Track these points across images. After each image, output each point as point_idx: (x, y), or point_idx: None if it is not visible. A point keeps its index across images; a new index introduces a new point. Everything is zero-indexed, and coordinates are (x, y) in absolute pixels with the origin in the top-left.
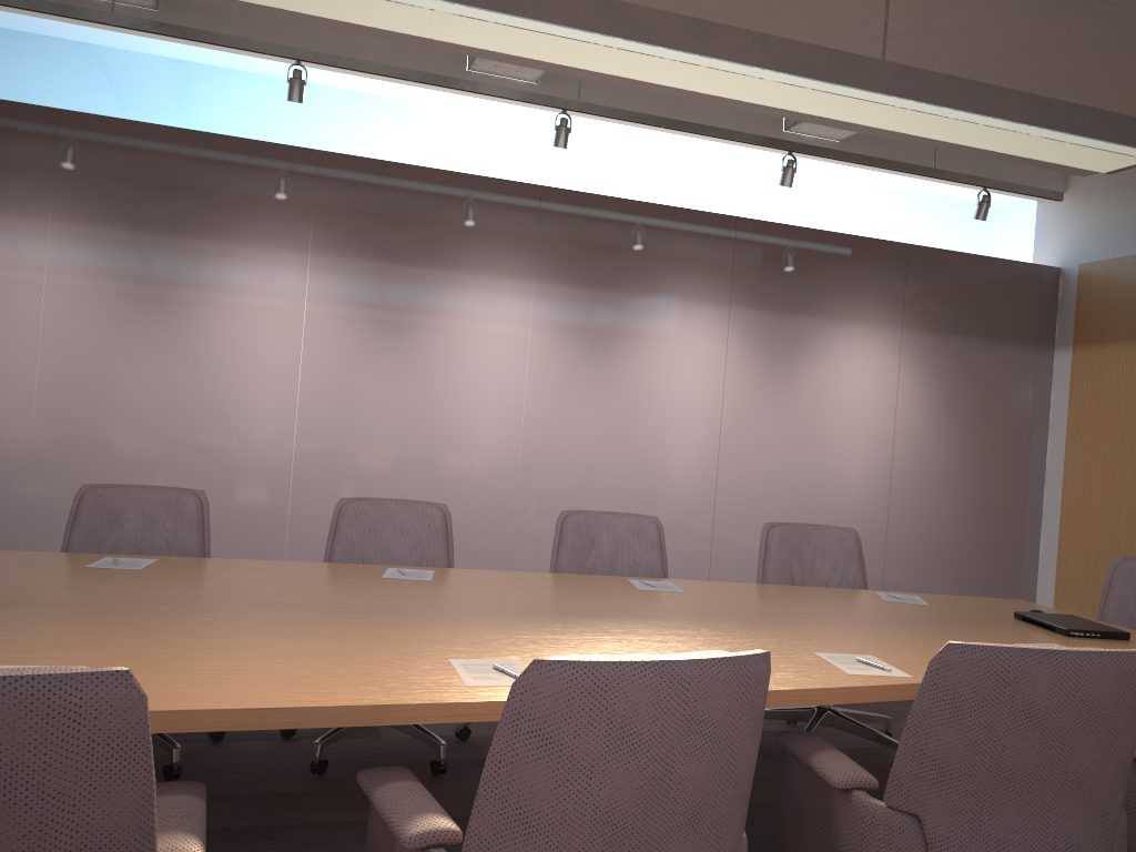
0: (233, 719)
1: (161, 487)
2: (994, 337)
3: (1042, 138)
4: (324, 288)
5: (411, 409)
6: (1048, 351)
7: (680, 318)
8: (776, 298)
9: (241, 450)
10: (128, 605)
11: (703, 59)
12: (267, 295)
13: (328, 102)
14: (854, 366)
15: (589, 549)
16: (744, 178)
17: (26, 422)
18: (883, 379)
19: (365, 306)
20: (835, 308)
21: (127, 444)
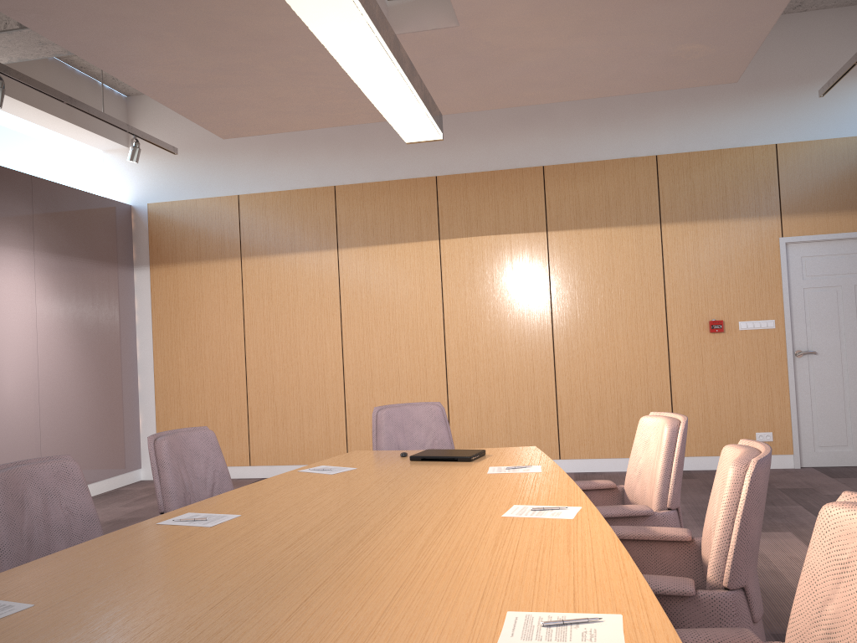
0: None
1: None
2: (98, 259)
3: (424, 112)
4: None
5: None
6: (131, 269)
7: None
8: None
9: None
10: None
11: None
12: None
13: None
14: (1, 286)
15: (22, 511)
16: None
17: None
18: (25, 297)
19: None
20: None
21: None
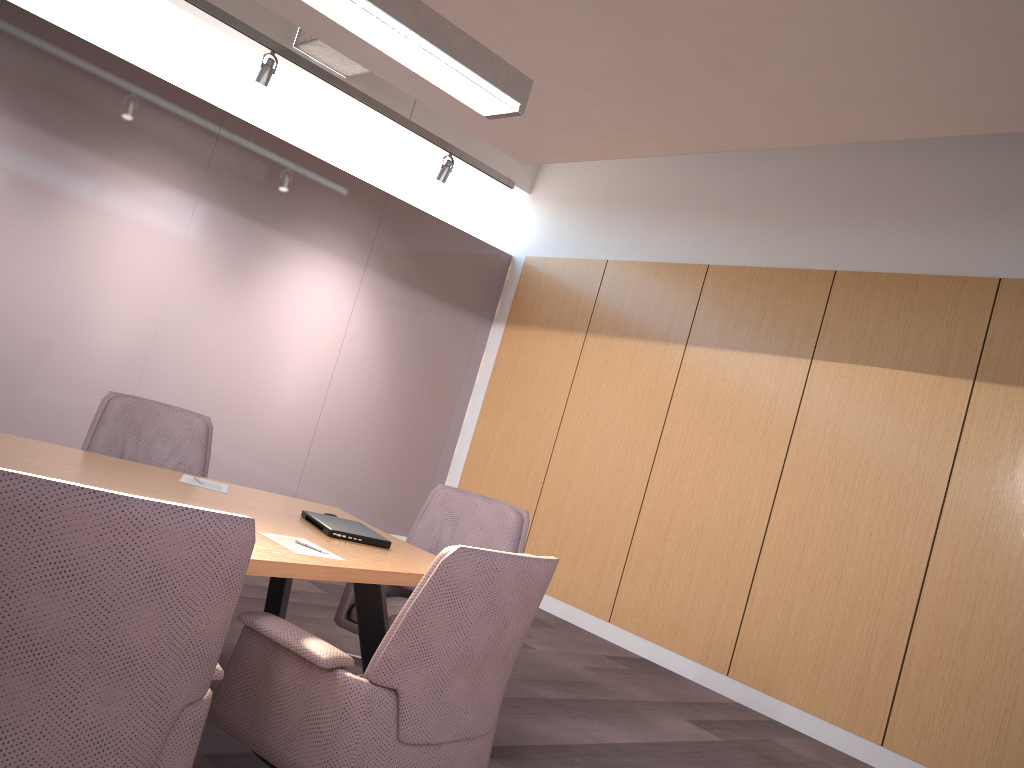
0: None
1: None
2: (445, 299)
3: (420, 47)
4: None
5: None
6: (488, 323)
7: (140, 193)
8: (249, 204)
9: None
10: None
11: None
12: None
13: None
14: (313, 290)
15: None
16: (248, 80)
17: None
18: (338, 310)
19: None
20: (307, 232)
21: None
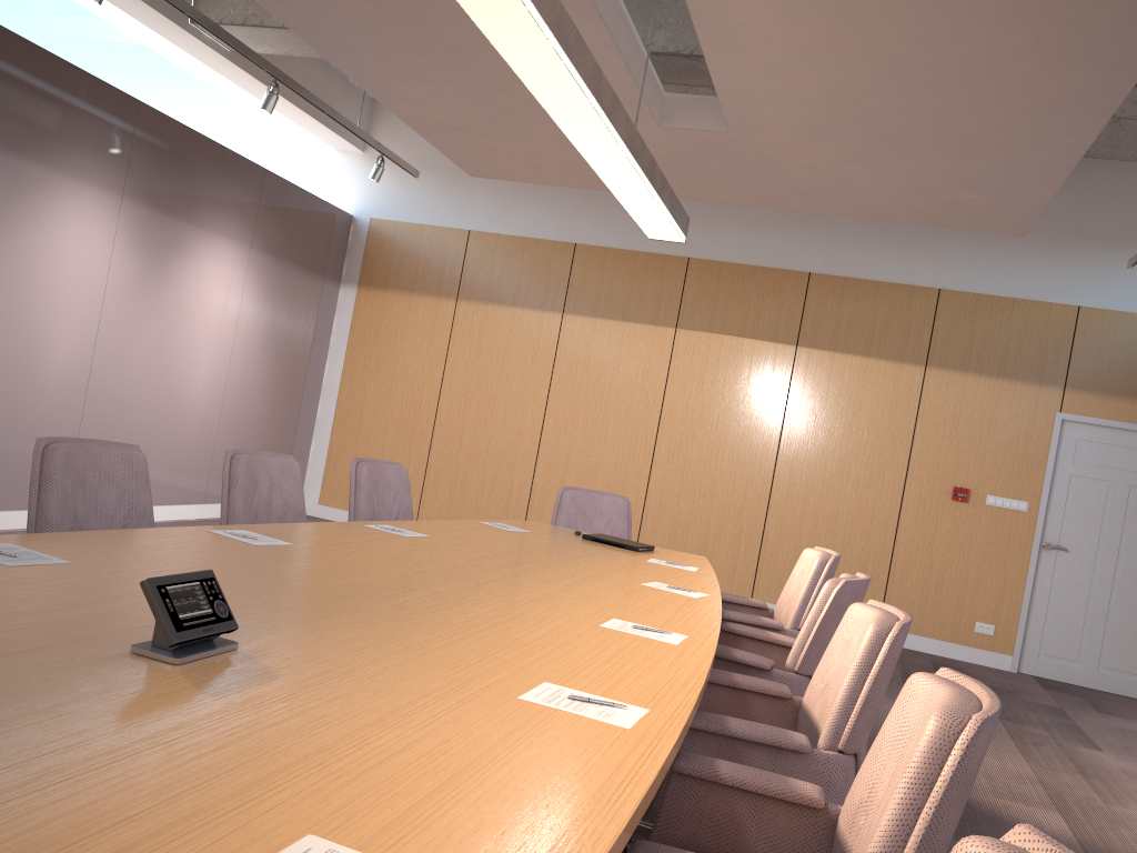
0: (700, 697)
1: None
2: (308, 268)
3: (668, 220)
4: None
5: None
6: (337, 285)
7: (76, 201)
8: (162, 198)
9: None
10: (283, 614)
11: (612, 127)
12: None
13: None
14: (214, 278)
15: (255, 490)
16: (133, 54)
17: None
18: (232, 294)
19: None
20: (207, 219)
21: None
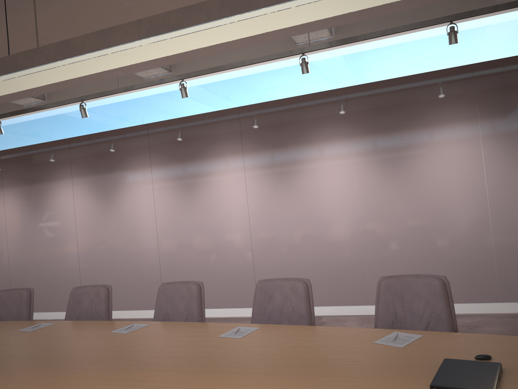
0: None
1: (99, 285)
2: None
3: None
4: (251, 168)
5: (299, 216)
6: None
7: (444, 135)
8: (513, 105)
9: (230, 247)
10: None
11: (109, 49)
12: (229, 177)
13: (247, 82)
14: None
15: (268, 301)
16: (483, 36)
17: (156, 247)
18: None
19: (270, 172)
20: None
21: (189, 250)
